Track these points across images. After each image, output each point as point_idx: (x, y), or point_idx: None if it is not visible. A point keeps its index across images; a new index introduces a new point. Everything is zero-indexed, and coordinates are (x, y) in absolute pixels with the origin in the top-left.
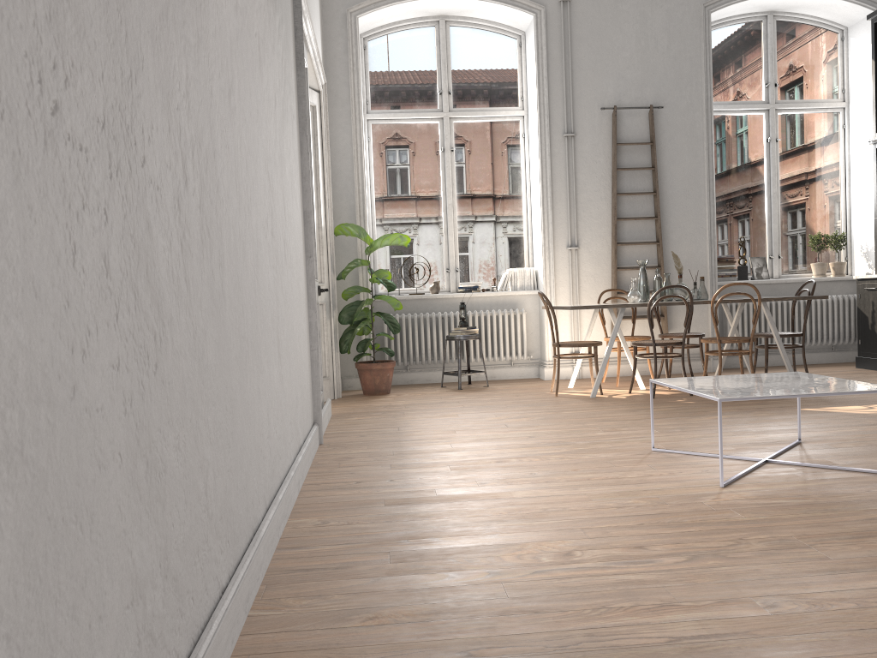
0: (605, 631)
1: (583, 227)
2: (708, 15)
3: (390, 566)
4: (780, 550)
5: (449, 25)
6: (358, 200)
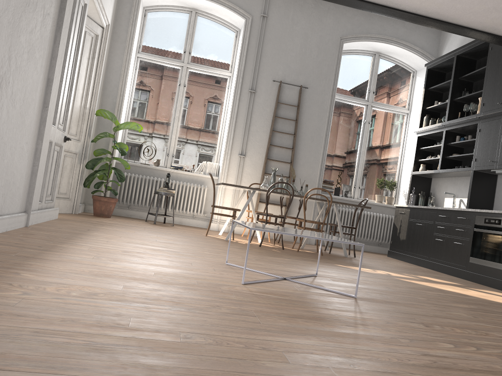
0: (51, 332)
1: (250, 145)
2: (342, 44)
3: None
4: (235, 314)
5: (197, 15)
6: (119, 100)
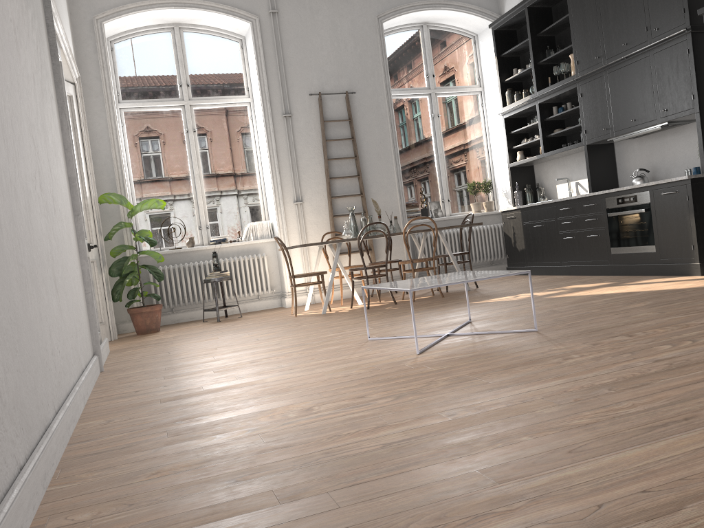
0: (337, 448)
1: (305, 186)
2: (381, 24)
3: (168, 439)
4: (457, 383)
5: (182, 31)
6: (117, 174)
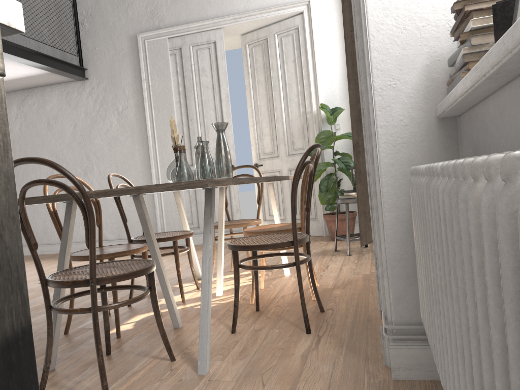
0: None
1: None
2: None
3: None
4: None
5: None
6: None
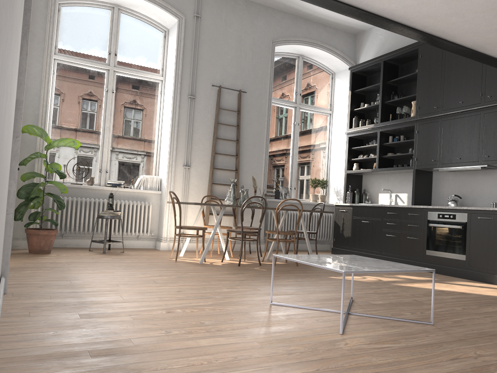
0: None
1: (194, 155)
2: (274, 47)
3: None
4: None
5: (120, 11)
6: (42, 111)
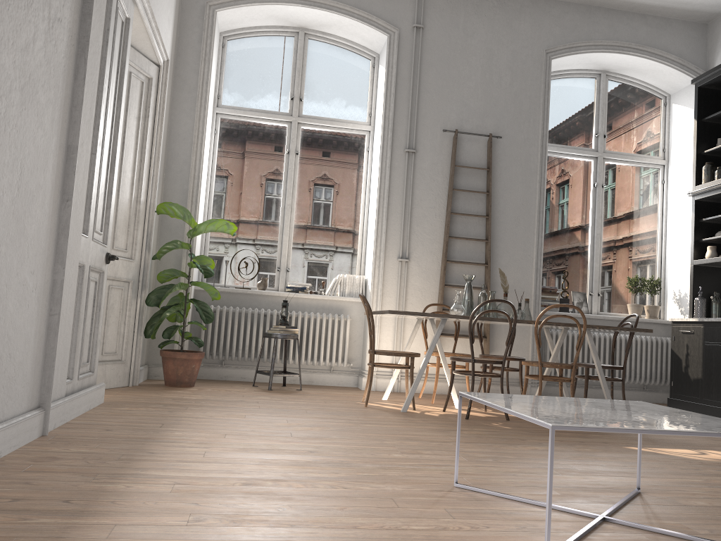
0: None
1: (416, 241)
2: (549, 61)
3: None
4: None
5: (308, 37)
6: (192, 185)
